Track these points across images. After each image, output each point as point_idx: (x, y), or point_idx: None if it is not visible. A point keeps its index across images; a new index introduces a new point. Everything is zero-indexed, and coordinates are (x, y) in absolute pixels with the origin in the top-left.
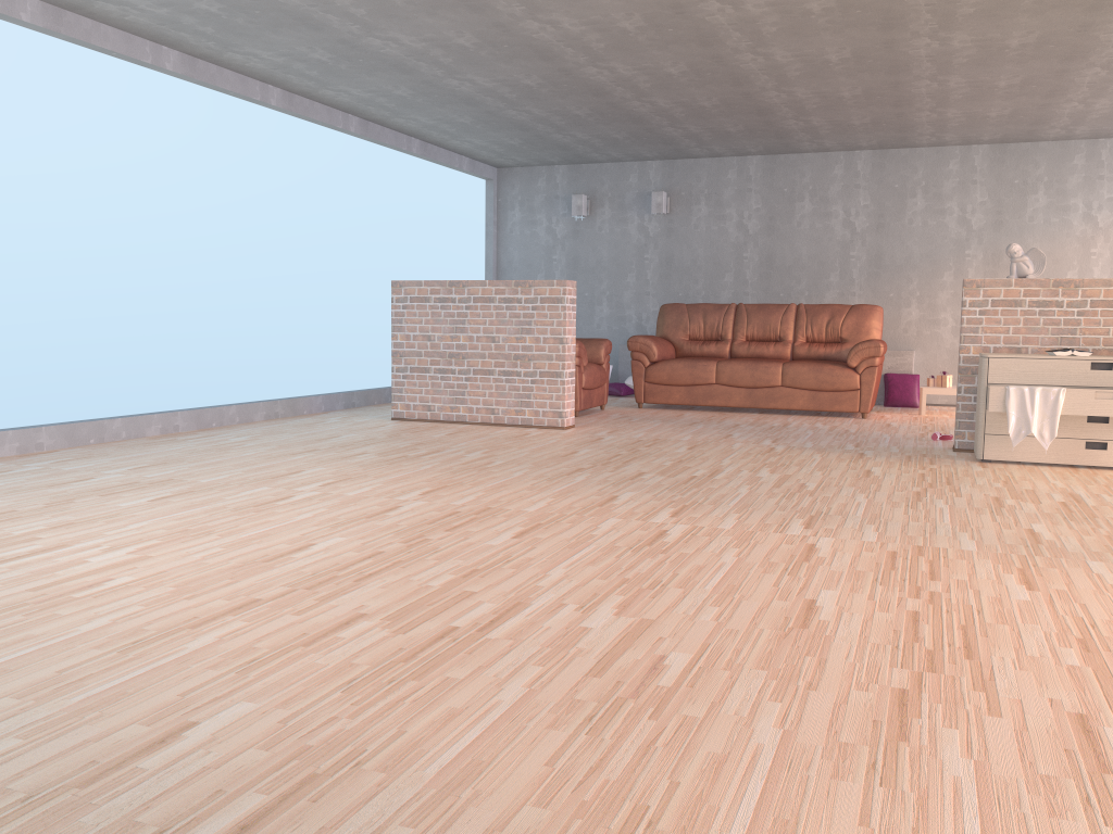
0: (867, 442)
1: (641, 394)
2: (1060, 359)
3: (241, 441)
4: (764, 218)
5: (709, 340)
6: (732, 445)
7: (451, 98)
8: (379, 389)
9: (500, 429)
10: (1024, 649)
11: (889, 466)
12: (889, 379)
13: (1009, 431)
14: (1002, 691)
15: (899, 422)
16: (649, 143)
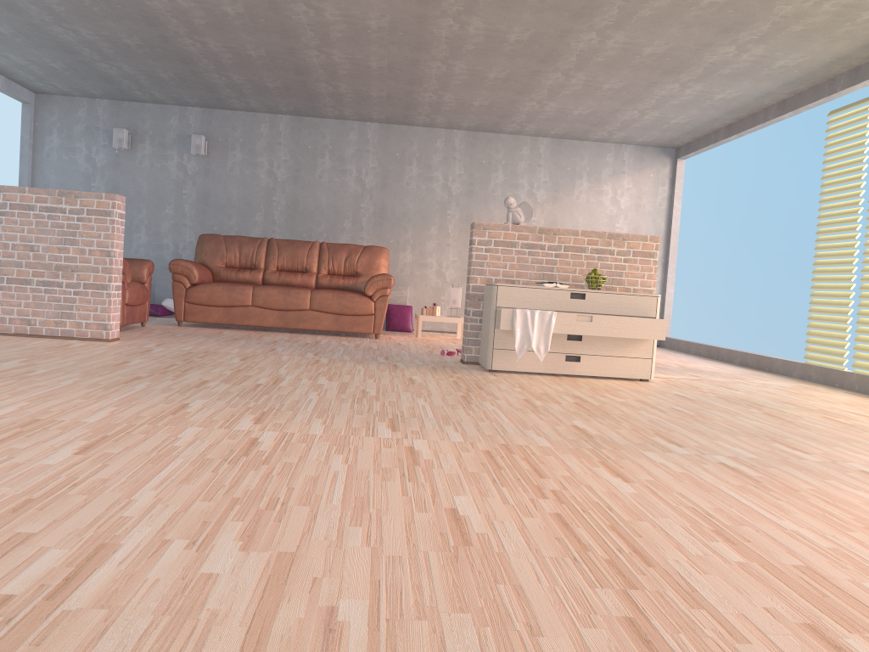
0: (393, 356)
1: (182, 313)
2: (549, 289)
3: None
4: (291, 169)
5: (244, 268)
6: (280, 357)
7: None
8: None
9: (38, 340)
10: (685, 548)
11: (424, 375)
12: (390, 309)
13: (515, 346)
14: (716, 604)
15: (406, 342)
16: (193, 88)
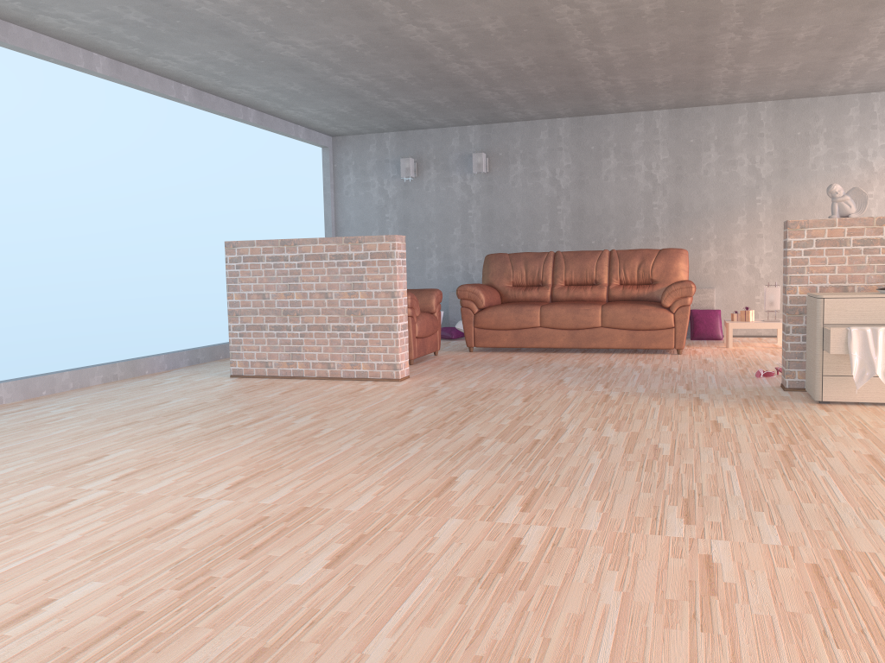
0: (696, 383)
1: (472, 339)
2: None
3: (62, 413)
4: (574, 174)
5: (531, 286)
6: (566, 394)
7: (278, 64)
8: (225, 344)
9: (336, 384)
10: None
11: (733, 414)
12: (694, 315)
13: (853, 374)
14: None
15: (713, 357)
16: (468, 108)
